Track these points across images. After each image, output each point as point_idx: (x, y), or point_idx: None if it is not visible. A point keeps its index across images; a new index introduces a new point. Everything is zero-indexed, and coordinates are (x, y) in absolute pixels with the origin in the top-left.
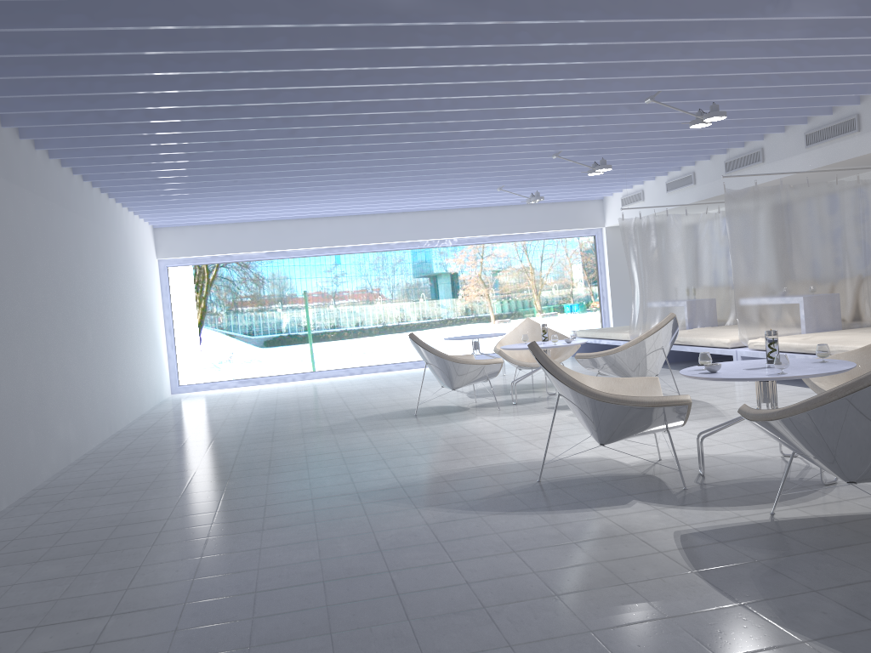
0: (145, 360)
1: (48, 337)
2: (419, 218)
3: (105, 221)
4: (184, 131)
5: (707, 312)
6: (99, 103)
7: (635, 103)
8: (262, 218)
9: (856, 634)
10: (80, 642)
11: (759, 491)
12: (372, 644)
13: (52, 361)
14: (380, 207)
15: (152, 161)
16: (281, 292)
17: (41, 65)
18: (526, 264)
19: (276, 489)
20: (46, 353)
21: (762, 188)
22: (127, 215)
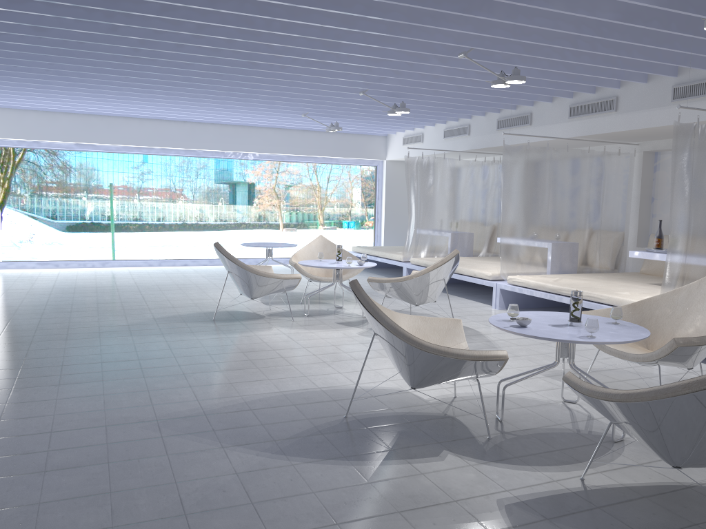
0: None
1: None
2: (227, 130)
3: None
4: None
5: (466, 244)
6: None
7: (448, 56)
8: (74, 110)
9: None
10: None
11: (559, 447)
12: None
13: None
14: (191, 116)
15: None
16: (87, 182)
17: None
18: (315, 183)
19: (66, 407)
20: None
21: (533, 147)
22: None
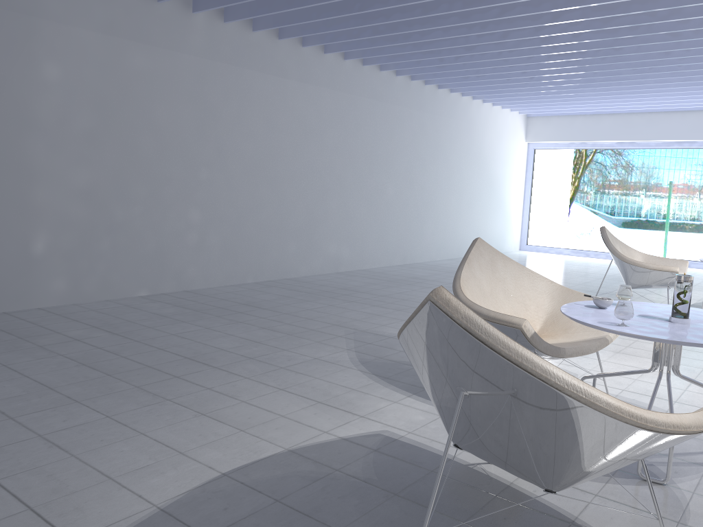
0: (479, 218)
1: (329, 187)
2: None
3: (438, 110)
4: (411, 41)
5: None
6: (332, 26)
7: None
8: (616, 110)
9: (181, 526)
10: (79, 337)
11: None
12: (98, 386)
13: (330, 203)
14: None
15: (432, 65)
16: (646, 180)
17: (266, 7)
18: None
19: (345, 314)
20: (324, 197)
21: None
22: (479, 106)
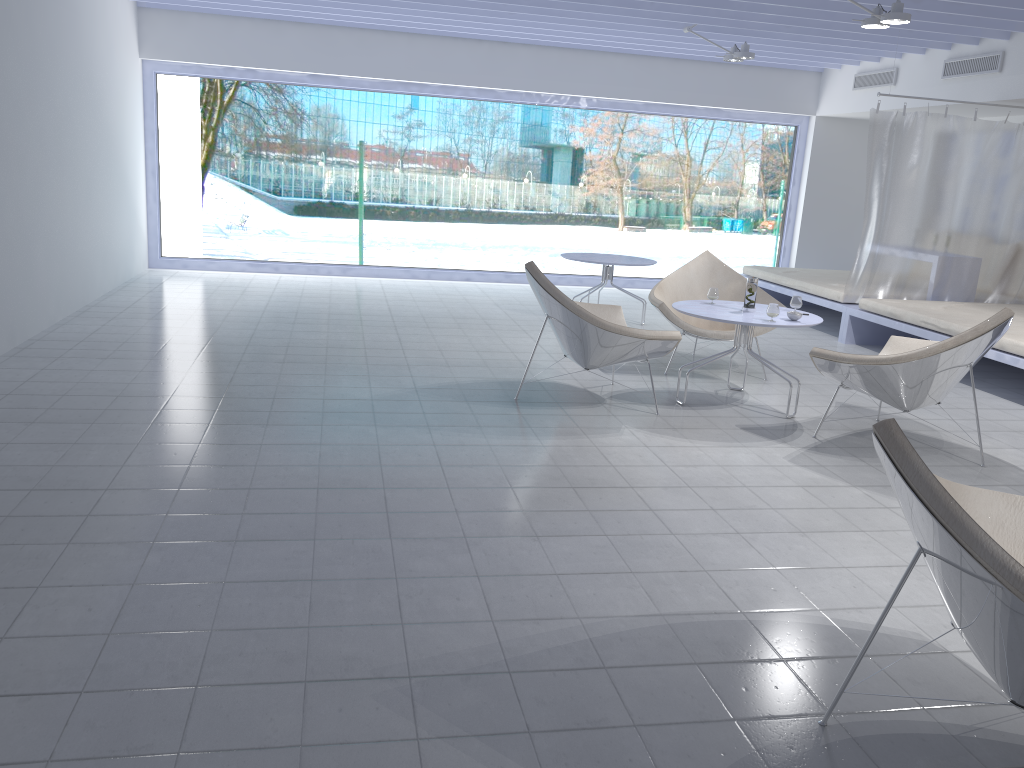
0: (102, 218)
1: None
2: (547, 57)
3: None
4: None
5: (965, 278)
6: None
7: None
8: (308, 18)
9: None
10: None
11: None
12: None
13: None
14: (492, 31)
15: None
16: (326, 138)
17: None
18: (683, 152)
19: (238, 610)
20: None
21: None
22: None
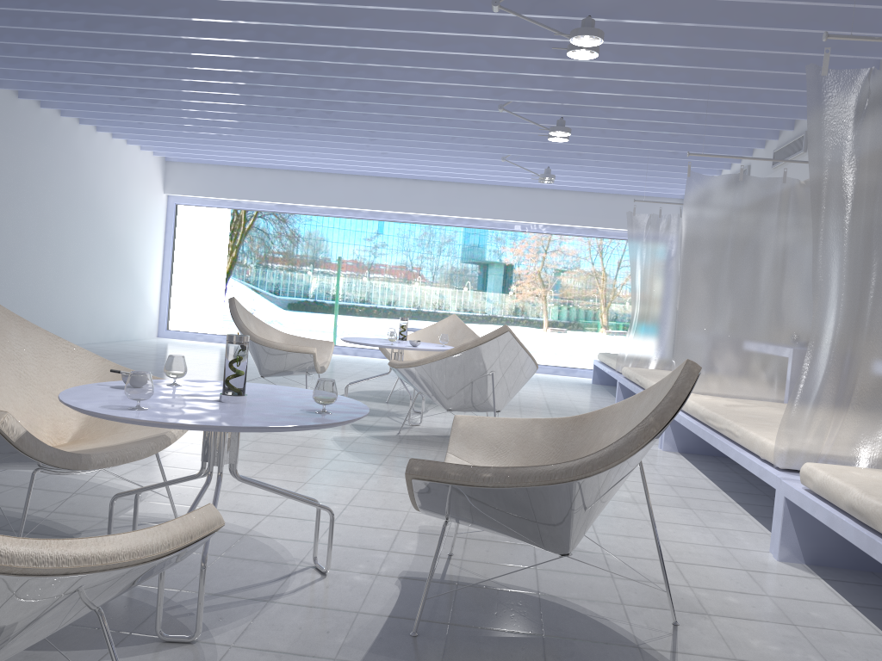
0: (93, 291)
1: None
2: (448, 189)
3: (19, 129)
4: None
5: None
6: None
7: (491, 13)
8: (275, 165)
9: None
10: None
11: None
12: None
13: None
14: (397, 170)
15: None
16: (314, 254)
17: None
18: (599, 269)
19: None
20: None
21: (752, 179)
22: (90, 134)
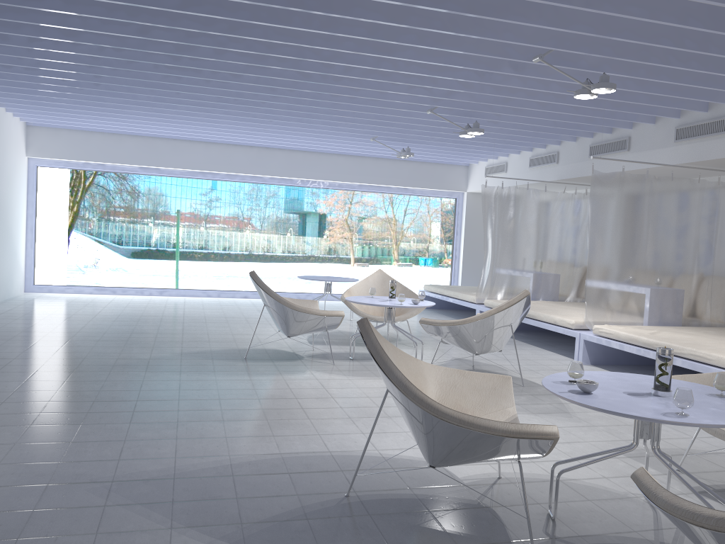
0: None
1: None
2: (295, 156)
3: None
4: (5, 2)
5: (550, 286)
6: None
7: (522, 61)
8: (140, 132)
9: None
10: None
11: None
12: None
13: None
14: (257, 140)
15: None
16: (154, 208)
17: None
18: (391, 216)
19: (19, 456)
20: None
21: (628, 175)
22: None
